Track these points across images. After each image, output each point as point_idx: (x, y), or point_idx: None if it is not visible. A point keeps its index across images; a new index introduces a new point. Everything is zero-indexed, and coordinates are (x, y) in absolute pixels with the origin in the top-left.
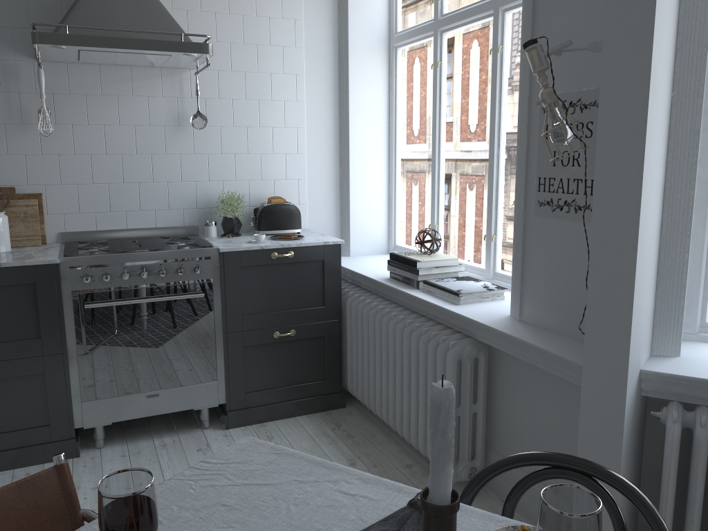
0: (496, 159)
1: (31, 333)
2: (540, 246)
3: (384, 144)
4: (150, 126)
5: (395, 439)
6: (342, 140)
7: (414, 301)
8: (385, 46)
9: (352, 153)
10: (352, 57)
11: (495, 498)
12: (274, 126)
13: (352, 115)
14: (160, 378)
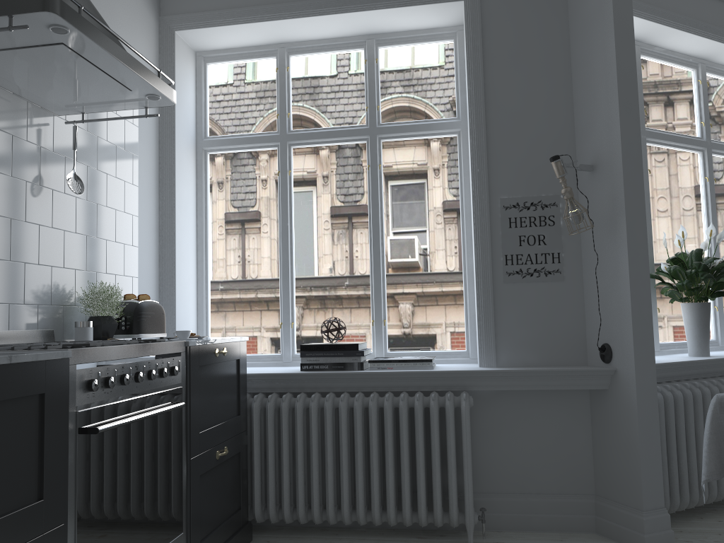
0: (381, 254)
1: (29, 492)
2: (512, 305)
3: (194, 247)
4: (12, 178)
5: (352, 537)
6: (164, 236)
7: (370, 380)
8: (194, 147)
9: (177, 252)
10: (178, 150)
11: (491, 532)
12: (117, 208)
13: (177, 211)
14: (145, 542)
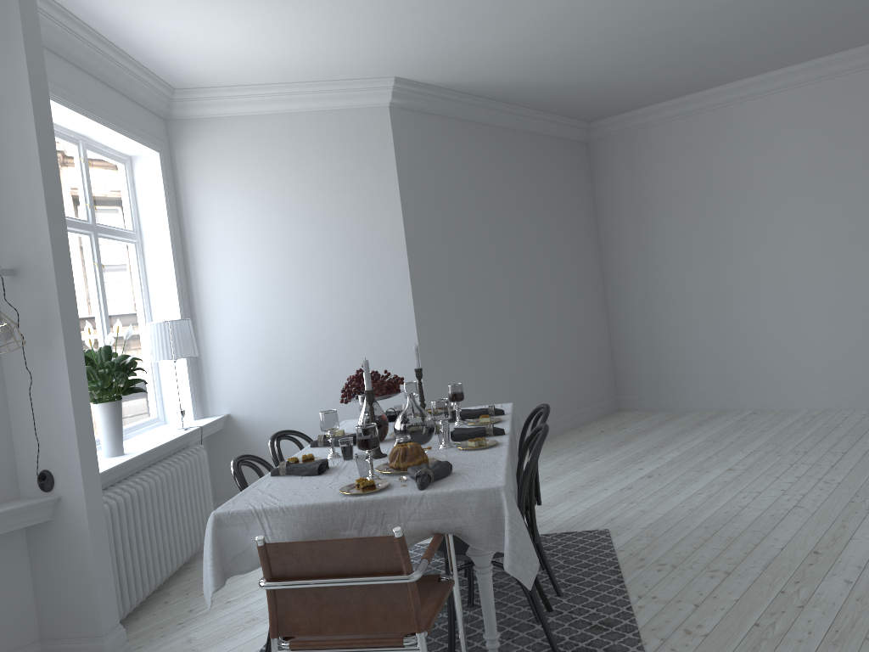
0: None
1: None
2: None
3: None
4: None
5: None
6: None
7: None
8: None
9: None
10: None
11: None
12: None
13: None
14: None
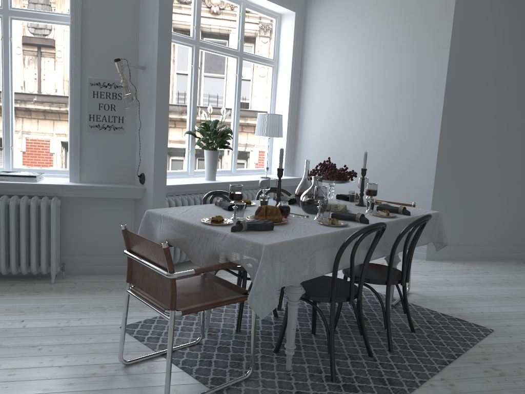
0: (10, 102)
1: None
2: (92, 146)
3: None
4: None
5: None
6: None
7: None
8: None
9: None
10: None
11: (70, 276)
12: None
13: None
14: None
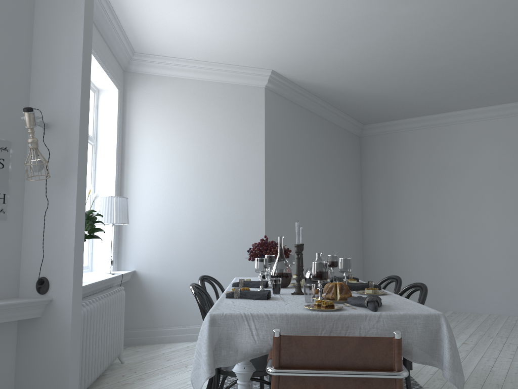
0: None
1: None
2: None
3: None
4: None
5: None
6: None
7: None
8: None
9: None
10: None
11: None
12: None
13: None
14: None
